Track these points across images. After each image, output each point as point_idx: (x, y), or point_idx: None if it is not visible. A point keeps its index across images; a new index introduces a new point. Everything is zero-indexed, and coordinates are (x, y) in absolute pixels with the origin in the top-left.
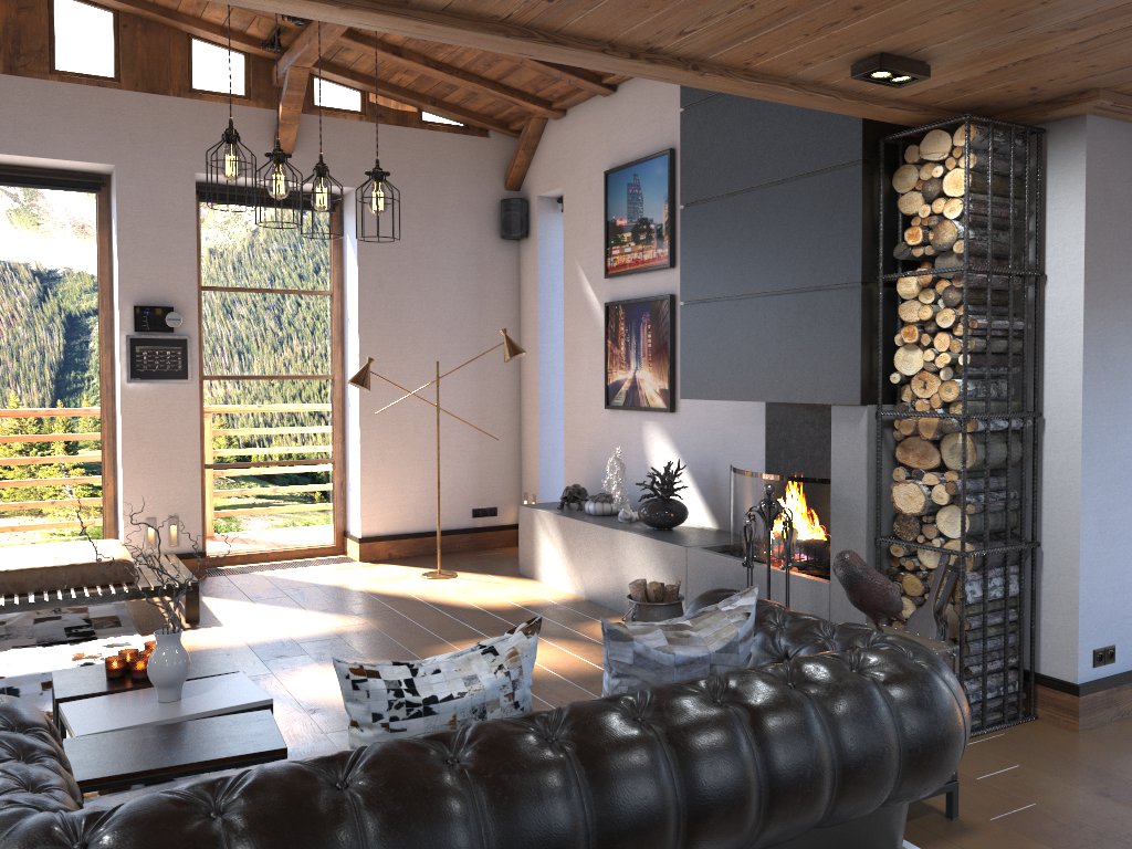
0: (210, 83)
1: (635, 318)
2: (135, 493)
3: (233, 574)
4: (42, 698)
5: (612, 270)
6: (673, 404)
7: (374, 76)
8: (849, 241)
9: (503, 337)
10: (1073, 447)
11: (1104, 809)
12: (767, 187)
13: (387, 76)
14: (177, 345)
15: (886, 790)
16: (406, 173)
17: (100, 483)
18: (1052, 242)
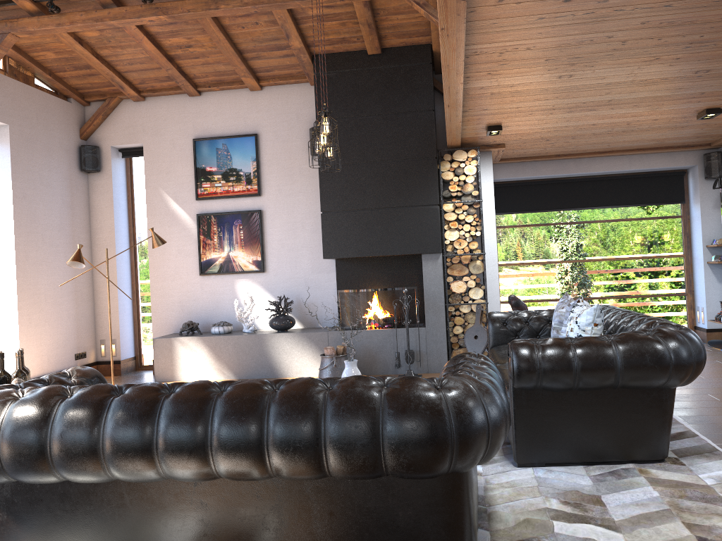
0: None
1: (227, 223)
2: None
3: None
4: None
5: (203, 195)
6: (264, 267)
7: (21, 48)
8: (431, 188)
9: (83, 236)
10: (495, 264)
11: None
12: (381, 162)
13: (34, 51)
14: None
15: None
16: (34, 118)
17: None
18: (482, 193)
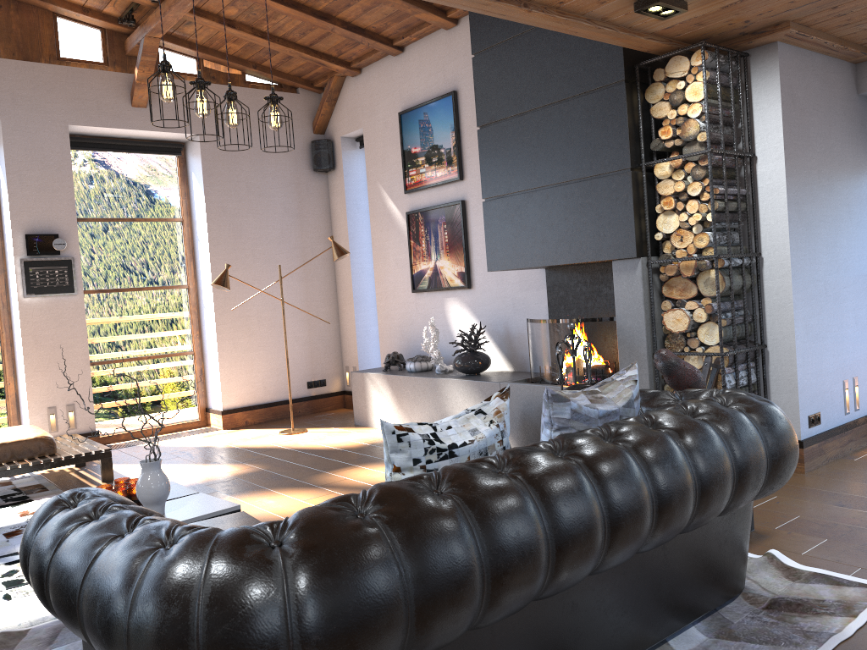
0: (74, 53)
1: (432, 221)
2: (37, 388)
3: (123, 447)
4: (10, 543)
5: (411, 187)
6: (470, 282)
7: (207, 46)
8: (619, 140)
9: (320, 247)
10: (785, 274)
11: (845, 513)
12: (549, 107)
13: (218, 46)
14: (63, 265)
15: (761, 484)
16: None
17: (2, 384)
18: (759, 133)
